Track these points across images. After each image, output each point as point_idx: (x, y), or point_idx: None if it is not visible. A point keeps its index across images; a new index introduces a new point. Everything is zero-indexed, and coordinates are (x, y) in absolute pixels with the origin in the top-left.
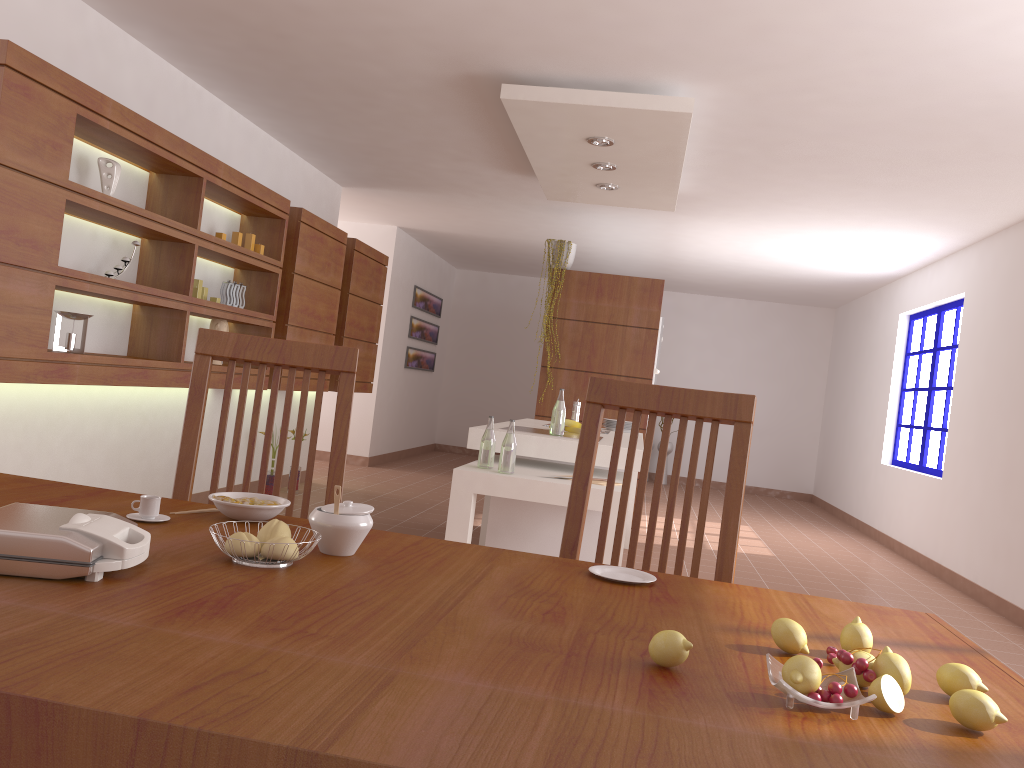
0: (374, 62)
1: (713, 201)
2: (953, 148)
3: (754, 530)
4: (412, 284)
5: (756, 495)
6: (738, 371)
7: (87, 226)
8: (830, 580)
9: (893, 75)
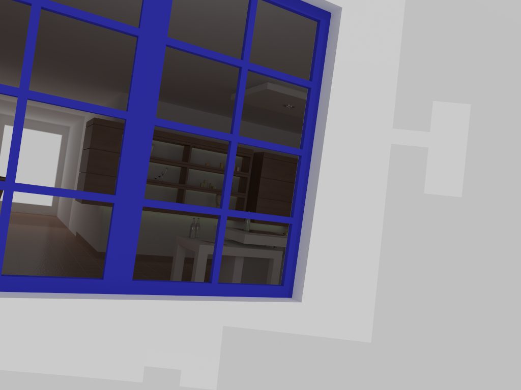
0: (214, 96)
1: None
2: None
3: None
4: None
5: None
6: None
7: (153, 164)
8: None
9: (289, 52)
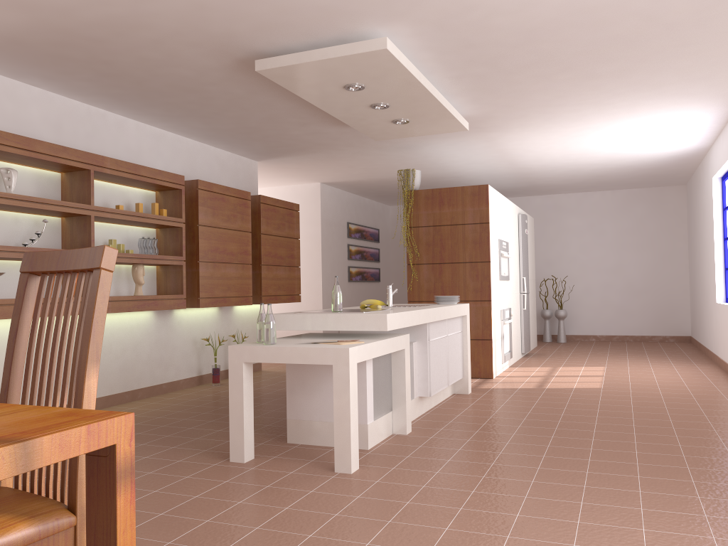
0: (176, 66)
1: (501, 116)
2: (631, 28)
3: (606, 369)
4: (344, 221)
5: (642, 342)
6: (612, 247)
7: (9, 215)
8: (632, 402)
9: None
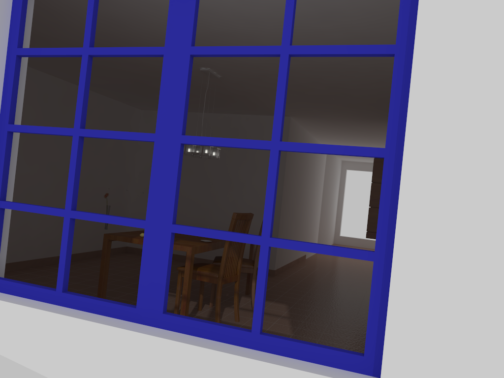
0: None
1: None
2: None
3: None
4: None
5: None
6: None
7: None
8: None
9: None
